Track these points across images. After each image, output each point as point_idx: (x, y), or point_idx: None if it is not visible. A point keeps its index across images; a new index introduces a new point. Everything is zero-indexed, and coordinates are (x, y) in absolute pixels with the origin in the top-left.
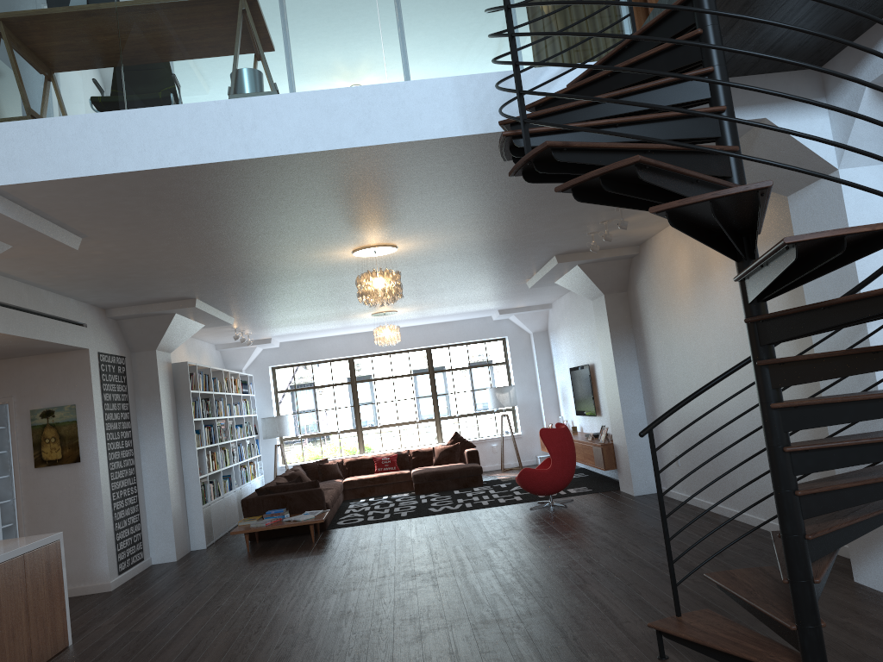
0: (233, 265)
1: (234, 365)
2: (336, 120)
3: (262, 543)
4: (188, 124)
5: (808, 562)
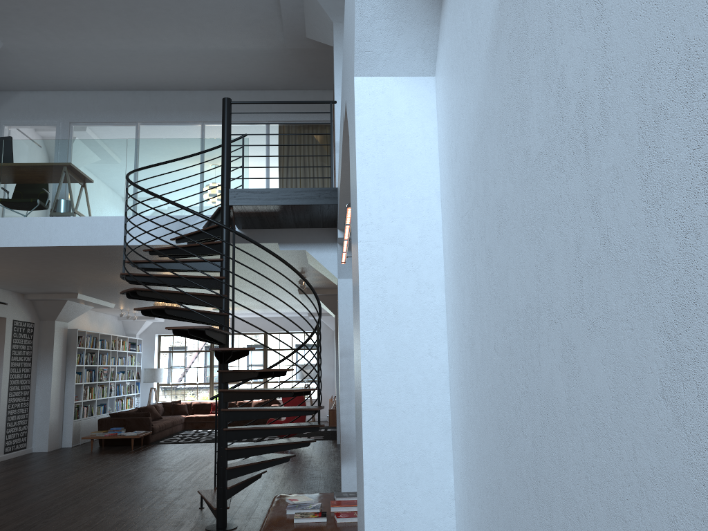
0: (85, 280)
1: (131, 331)
2: (95, 231)
3: (105, 447)
4: (24, 227)
5: (224, 459)
